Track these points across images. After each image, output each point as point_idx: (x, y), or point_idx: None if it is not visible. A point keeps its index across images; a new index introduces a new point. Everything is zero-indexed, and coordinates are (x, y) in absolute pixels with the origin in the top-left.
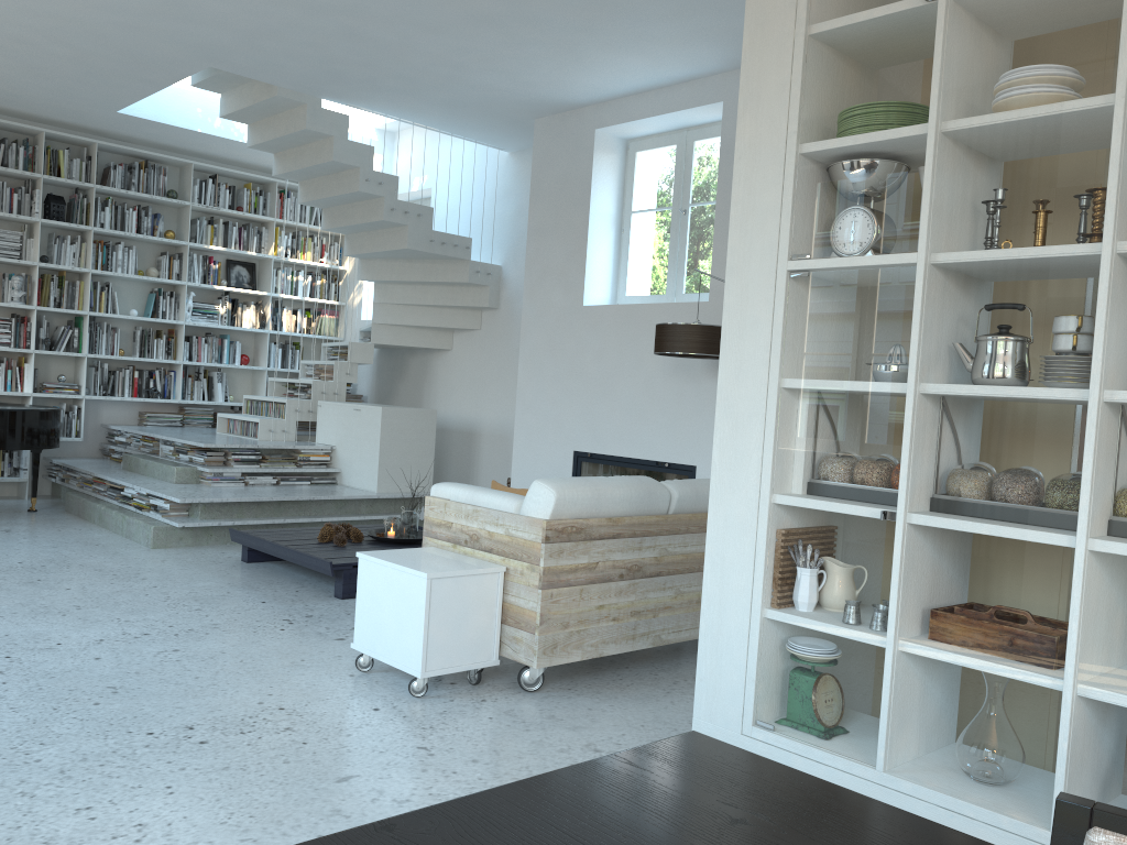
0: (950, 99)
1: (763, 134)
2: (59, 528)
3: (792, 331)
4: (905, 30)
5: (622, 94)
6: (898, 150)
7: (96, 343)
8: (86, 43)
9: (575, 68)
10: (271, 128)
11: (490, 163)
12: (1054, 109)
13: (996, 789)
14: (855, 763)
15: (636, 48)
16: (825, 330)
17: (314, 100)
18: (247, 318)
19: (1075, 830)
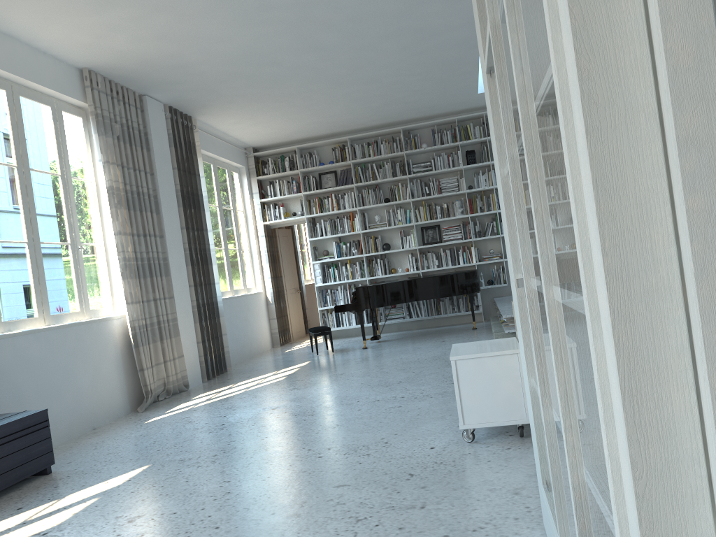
0: None
1: None
2: (470, 338)
3: (498, 125)
4: None
5: None
6: None
7: None
8: (417, 69)
9: None
10: None
11: None
12: None
13: None
14: (556, 530)
15: None
16: (499, 117)
17: None
18: None
19: None
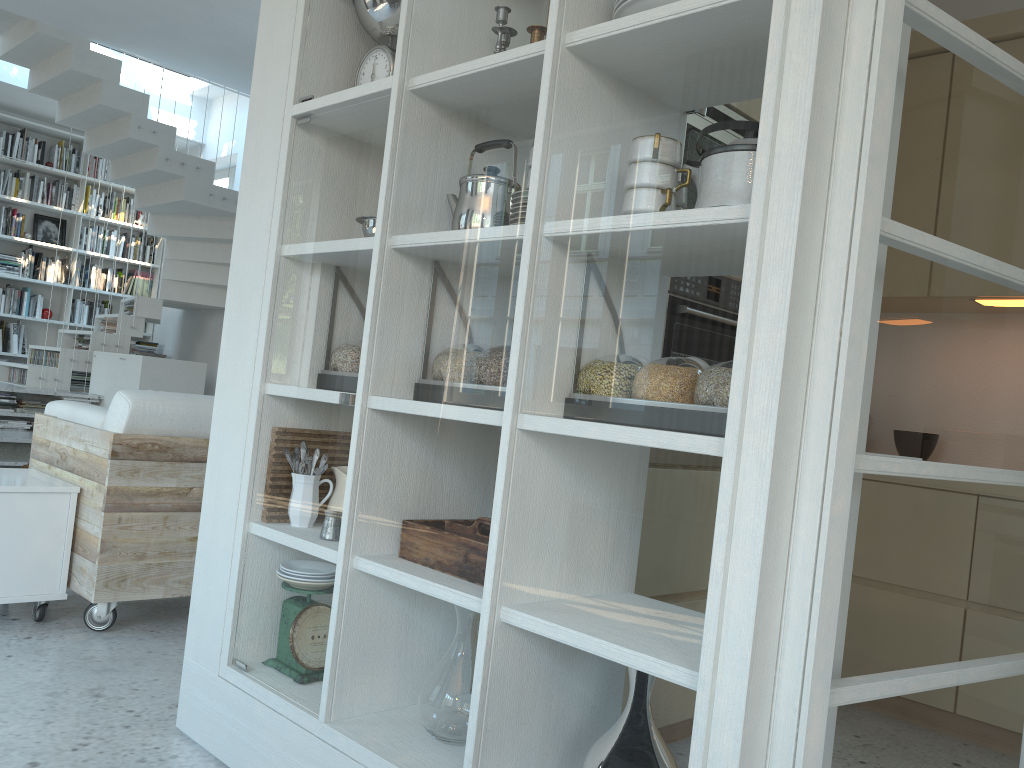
0: None
1: None
2: None
3: (294, 188)
4: None
5: None
6: None
7: None
8: None
9: None
10: (46, 70)
11: None
12: None
13: (420, 746)
14: (303, 711)
15: None
16: (319, 183)
17: (81, 41)
18: (51, 273)
19: None
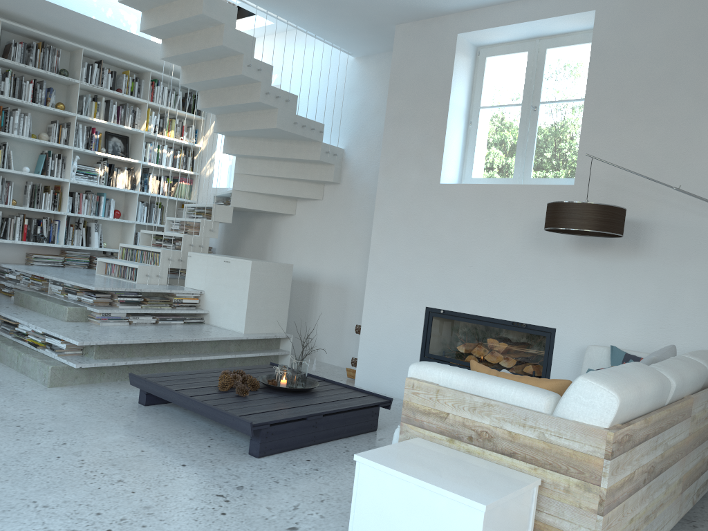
0: None
1: None
2: None
3: None
4: None
5: (489, 2)
6: None
7: None
8: None
9: None
10: (165, 14)
11: (336, 66)
12: None
13: None
14: None
15: None
16: None
17: None
18: (120, 180)
19: None
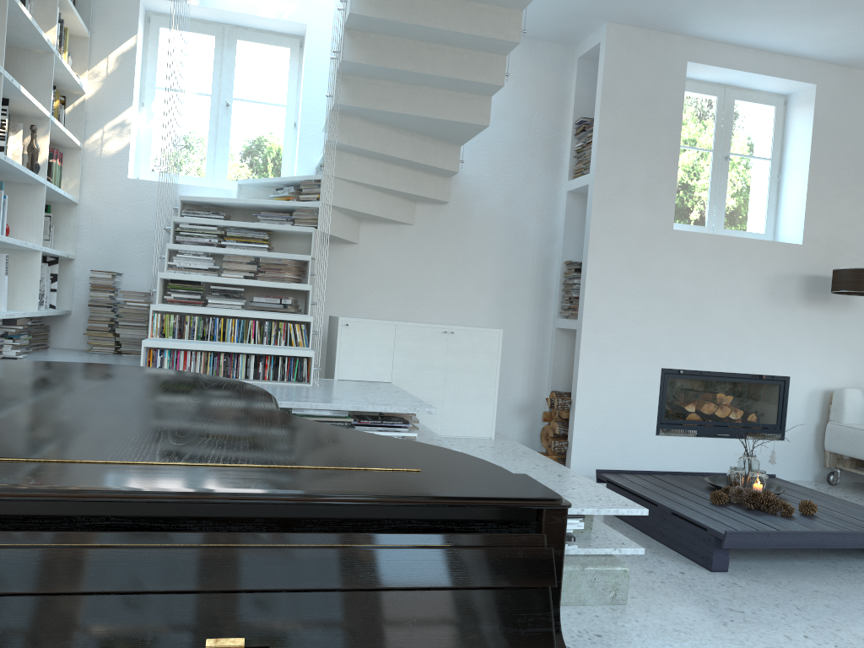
0: None
1: None
2: None
3: None
4: None
5: (730, 41)
6: None
7: None
8: None
9: (794, 16)
10: None
11: None
12: None
13: None
14: None
15: None
16: None
17: None
18: (10, 153)
19: None
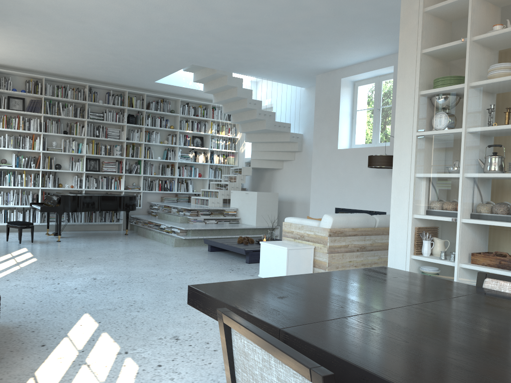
0: (472, 75)
1: (406, 88)
2: (138, 240)
3: (418, 157)
4: (455, 51)
5: (352, 64)
6: (454, 93)
7: (145, 170)
8: (149, 59)
9: (333, 56)
10: (212, 85)
11: (297, 92)
12: (507, 78)
13: None
14: None
15: (357, 48)
16: (430, 156)
17: (229, 73)
18: (200, 158)
19: (482, 279)
